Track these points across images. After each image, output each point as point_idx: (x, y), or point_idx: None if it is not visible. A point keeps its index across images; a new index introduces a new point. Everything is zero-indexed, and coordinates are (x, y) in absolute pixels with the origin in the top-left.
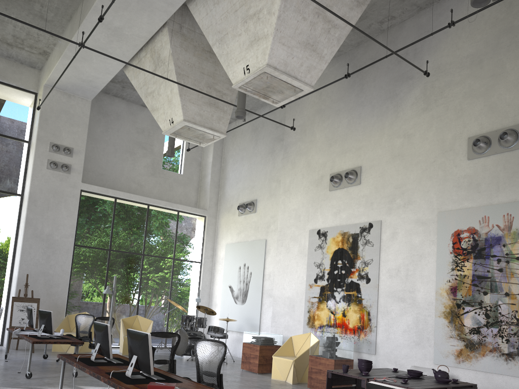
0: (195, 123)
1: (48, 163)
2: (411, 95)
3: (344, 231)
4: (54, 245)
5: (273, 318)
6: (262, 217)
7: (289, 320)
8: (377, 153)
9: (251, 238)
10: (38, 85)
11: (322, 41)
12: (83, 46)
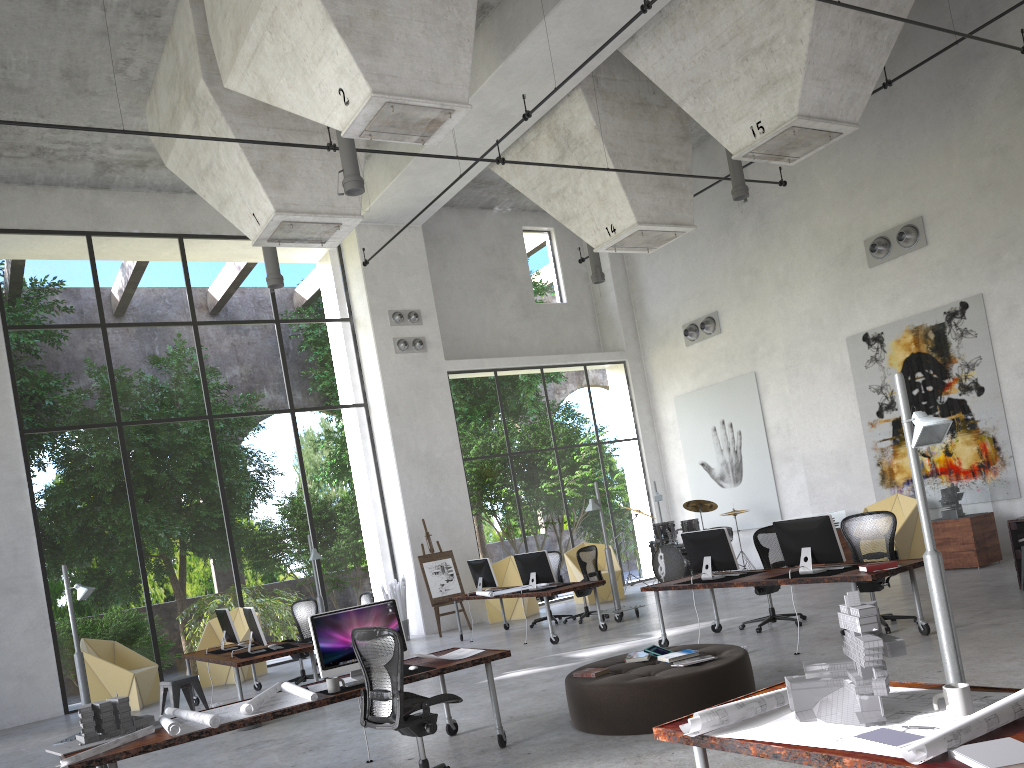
0: (652, 222)
1: (395, 345)
2: (992, 84)
3: (916, 325)
4: (439, 468)
5: (812, 491)
6: (736, 337)
7: (844, 486)
8: (948, 189)
9: (724, 376)
10: None
11: (867, 55)
12: (504, 162)
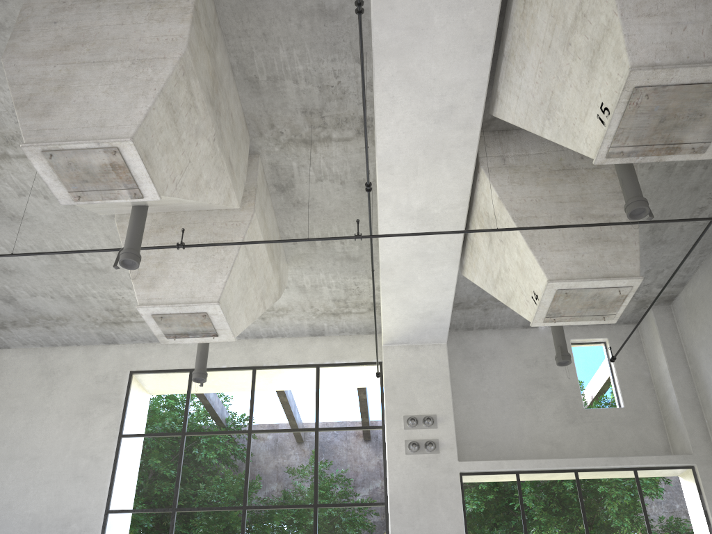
0: (572, 278)
1: (406, 446)
2: None
3: None
4: None
5: None
6: None
7: None
8: None
9: None
10: (381, 352)
11: None
12: (360, 236)
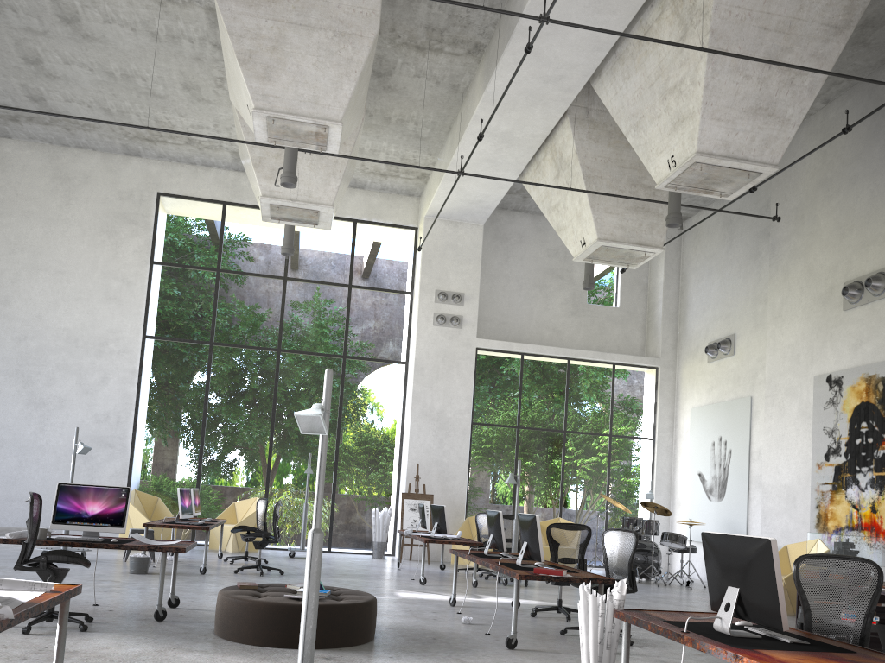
0: (615, 240)
1: (434, 318)
2: None
3: (870, 373)
4: (447, 425)
5: (764, 520)
6: (744, 361)
7: (788, 521)
8: None
9: (729, 396)
10: (418, 217)
11: (782, 99)
12: (463, 174)
